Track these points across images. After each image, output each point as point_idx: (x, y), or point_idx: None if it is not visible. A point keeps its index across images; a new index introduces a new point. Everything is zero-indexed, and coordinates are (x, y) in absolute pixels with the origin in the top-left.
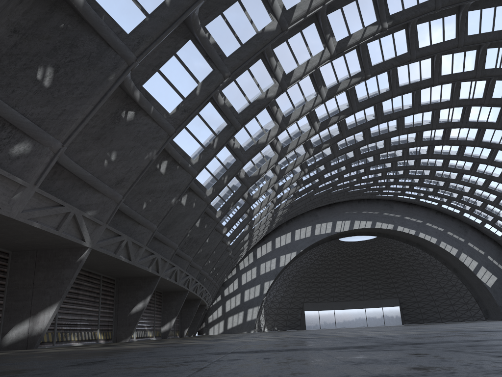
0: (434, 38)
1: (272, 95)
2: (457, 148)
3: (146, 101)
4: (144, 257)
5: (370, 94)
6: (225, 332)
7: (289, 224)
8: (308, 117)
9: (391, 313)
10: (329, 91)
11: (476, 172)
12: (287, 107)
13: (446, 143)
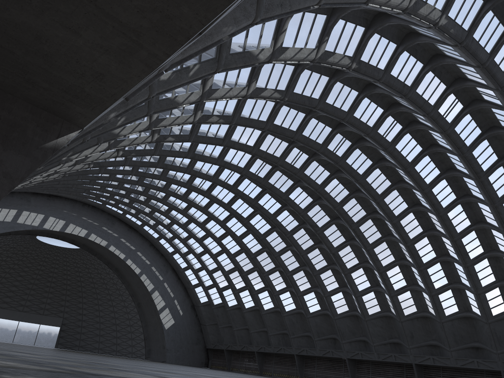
0: (337, 101)
1: (262, 59)
2: (231, 198)
3: None
4: None
5: (252, 115)
6: None
7: None
8: None
9: (48, 333)
10: (255, 90)
11: (226, 225)
12: (219, 79)
13: (233, 190)
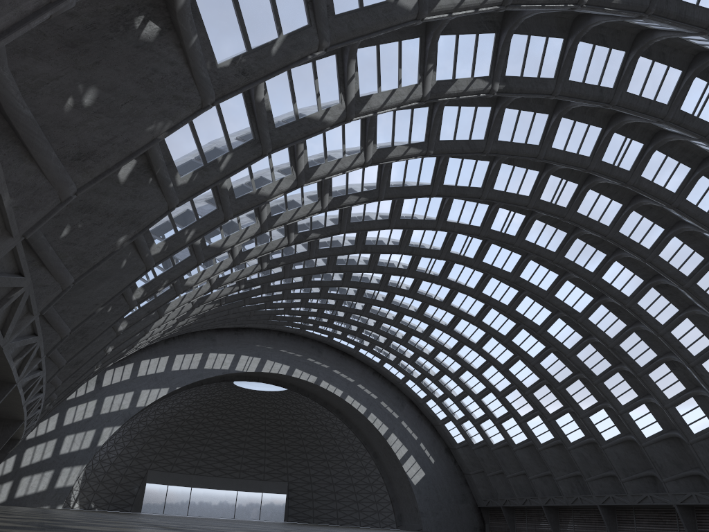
0: (517, 135)
1: (331, 120)
2: (446, 293)
3: (190, 19)
4: (20, 338)
5: (407, 181)
6: (9, 502)
7: (169, 343)
8: (320, 183)
9: (273, 504)
10: (378, 153)
11: (453, 331)
12: (317, 153)
13: (442, 282)
